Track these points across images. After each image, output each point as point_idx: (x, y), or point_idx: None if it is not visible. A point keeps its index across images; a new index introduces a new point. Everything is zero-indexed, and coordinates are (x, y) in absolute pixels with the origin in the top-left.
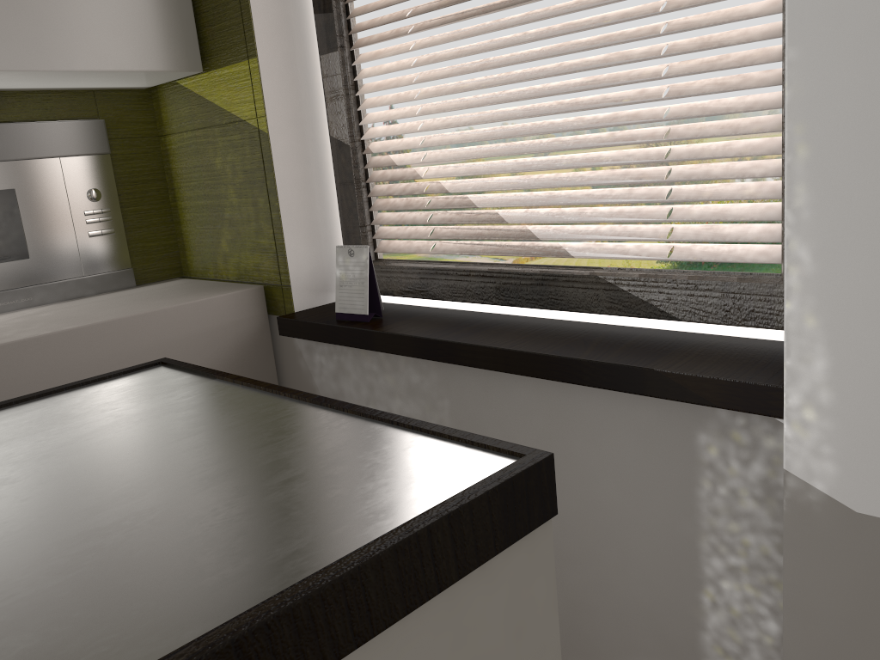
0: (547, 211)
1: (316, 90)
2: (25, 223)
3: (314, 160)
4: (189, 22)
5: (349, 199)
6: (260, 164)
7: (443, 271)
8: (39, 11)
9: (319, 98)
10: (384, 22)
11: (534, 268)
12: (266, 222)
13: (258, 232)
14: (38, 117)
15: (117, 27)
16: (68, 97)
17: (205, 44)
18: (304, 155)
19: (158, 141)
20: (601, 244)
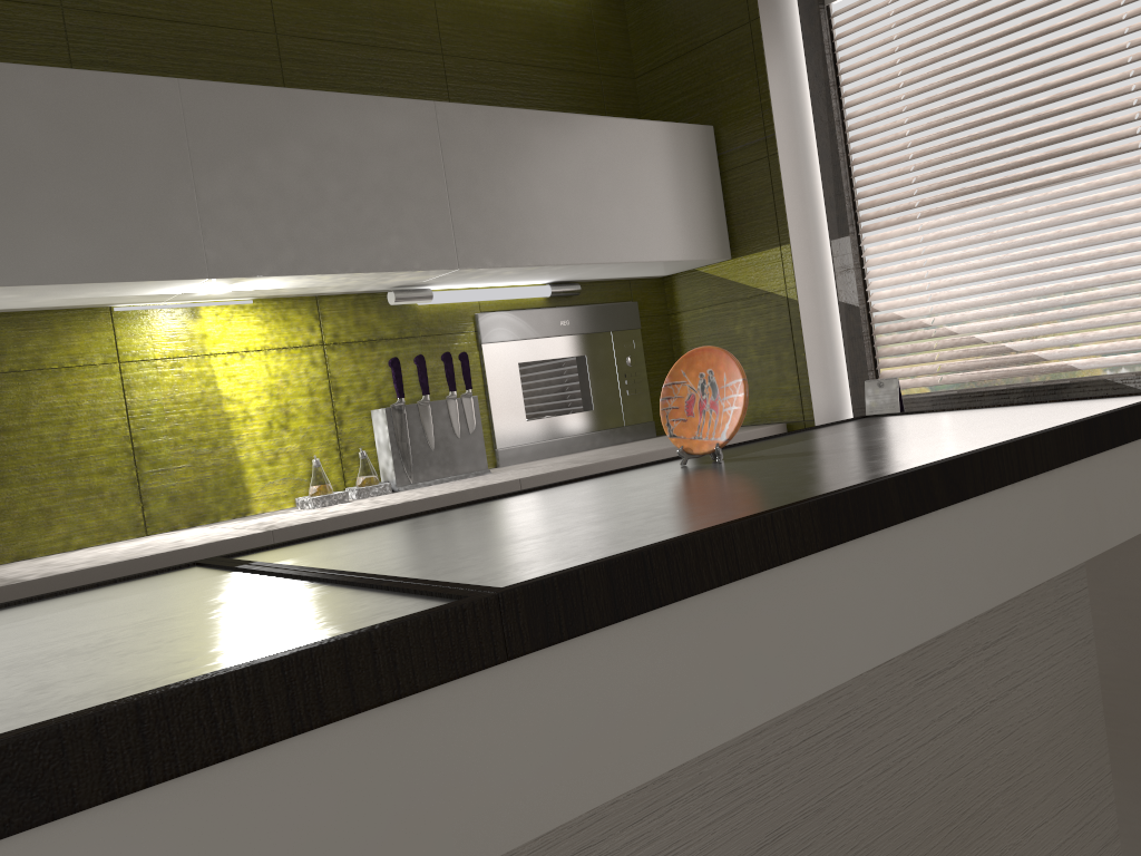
0: (1052, 339)
1: (824, 267)
2: (591, 382)
3: (825, 321)
4: (722, 222)
5: (857, 350)
6: (787, 325)
7: (956, 396)
8: (643, 220)
9: (826, 273)
10: (893, 212)
11: (1044, 382)
12: (790, 370)
13: (779, 380)
14: (597, 301)
15: (683, 229)
16: (614, 285)
17: (733, 238)
18: (819, 317)
19: (667, 318)
20: (1102, 358)
